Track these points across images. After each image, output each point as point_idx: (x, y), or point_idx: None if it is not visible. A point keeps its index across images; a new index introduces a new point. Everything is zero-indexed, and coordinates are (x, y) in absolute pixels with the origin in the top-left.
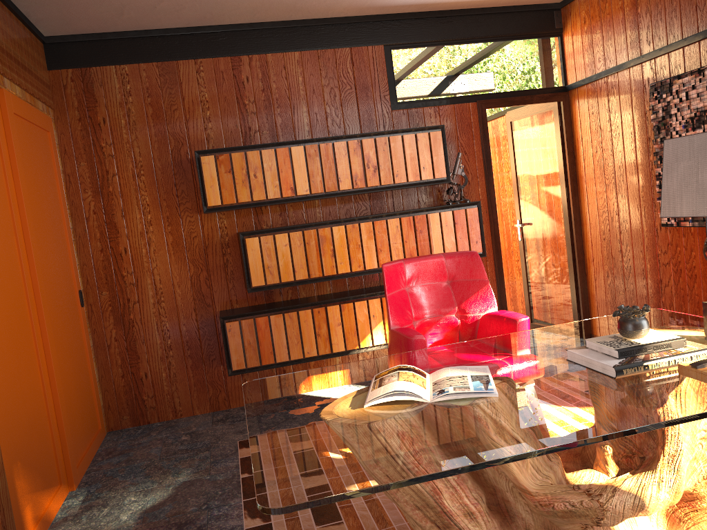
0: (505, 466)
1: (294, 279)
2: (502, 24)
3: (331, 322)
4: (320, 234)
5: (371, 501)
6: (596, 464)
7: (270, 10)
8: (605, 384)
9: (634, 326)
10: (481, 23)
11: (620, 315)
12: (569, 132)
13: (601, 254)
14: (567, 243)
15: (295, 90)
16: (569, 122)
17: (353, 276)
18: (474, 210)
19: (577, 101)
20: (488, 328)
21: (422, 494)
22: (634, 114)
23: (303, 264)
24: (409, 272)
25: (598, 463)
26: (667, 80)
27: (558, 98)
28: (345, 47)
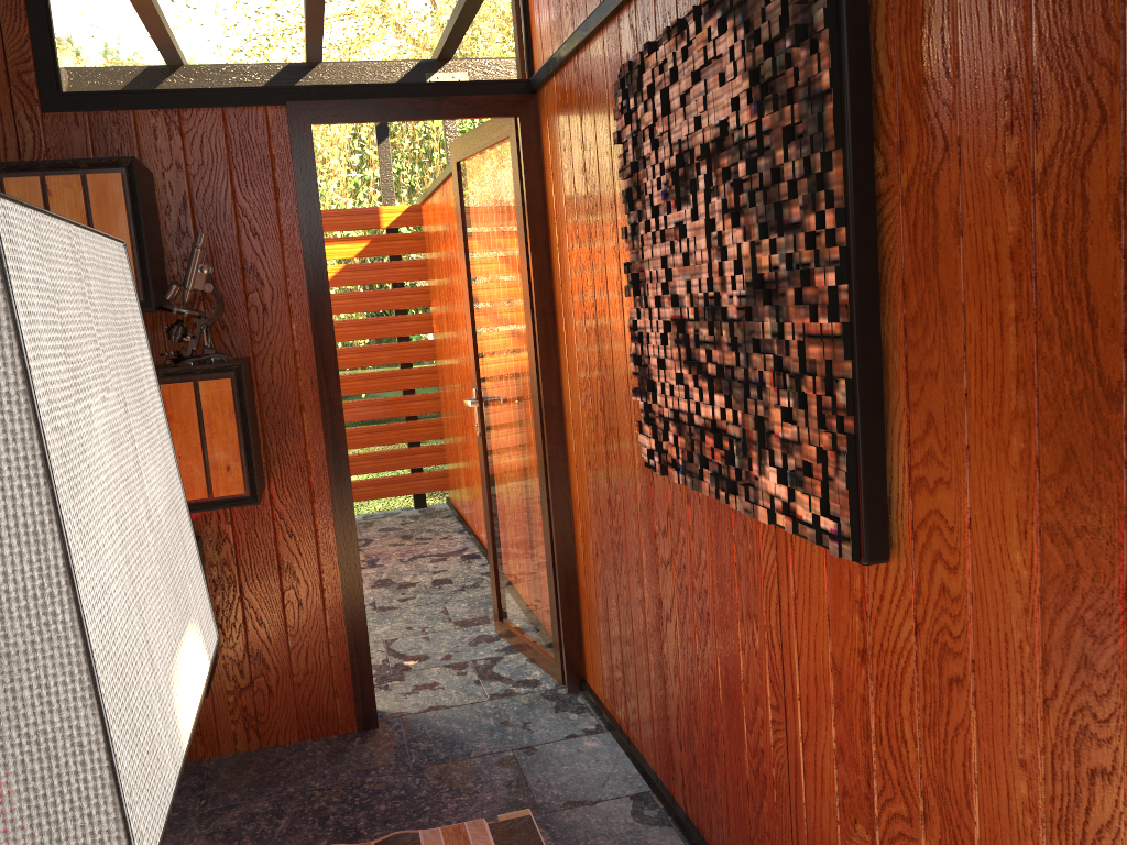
0: None
1: None
2: None
3: None
4: None
5: None
6: None
7: None
8: None
9: None
10: None
11: None
12: (538, 195)
13: (587, 499)
14: (539, 458)
15: None
16: (536, 169)
17: None
18: (222, 386)
19: (547, 117)
20: None
21: None
22: (614, 154)
23: None
24: None
25: None
26: (637, 56)
27: (508, 108)
28: None
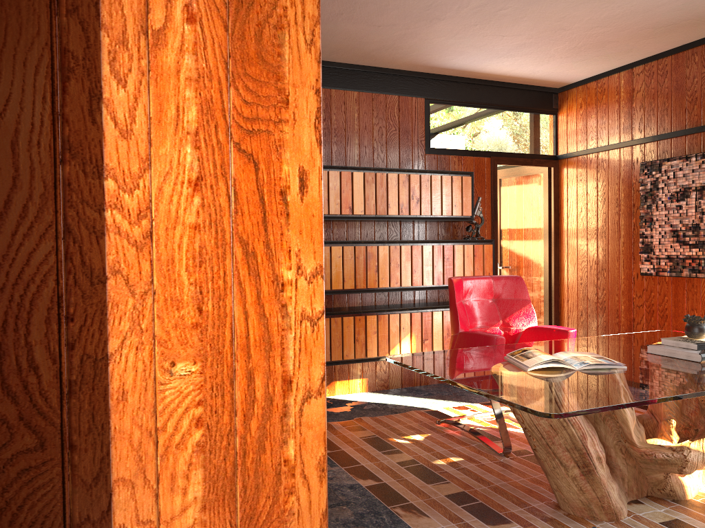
0: (626, 422)
1: (341, 288)
2: (515, 97)
3: (368, 330)
4: (368, 250)
5: (461, 469)
6: (661, 434)
7: (348, 53)
8: (697, 364)
9: (700, 329)
10: (500, 94)
11: (689, 321)
12: (556, 193)
13: (576, 296)
14: (544, 285)
15: (350, 124)
16: (557, 185)
17: (390, 291)
18: (490, 247)
19: (566, 168)
20: (532, 338)
21: (574, 438)
22: (621, 184)
23: (351, 275)
24: (466, 287)
25: (663, 433)
26: (657, 161)
27: (550, 164)
28: (394, 95)
